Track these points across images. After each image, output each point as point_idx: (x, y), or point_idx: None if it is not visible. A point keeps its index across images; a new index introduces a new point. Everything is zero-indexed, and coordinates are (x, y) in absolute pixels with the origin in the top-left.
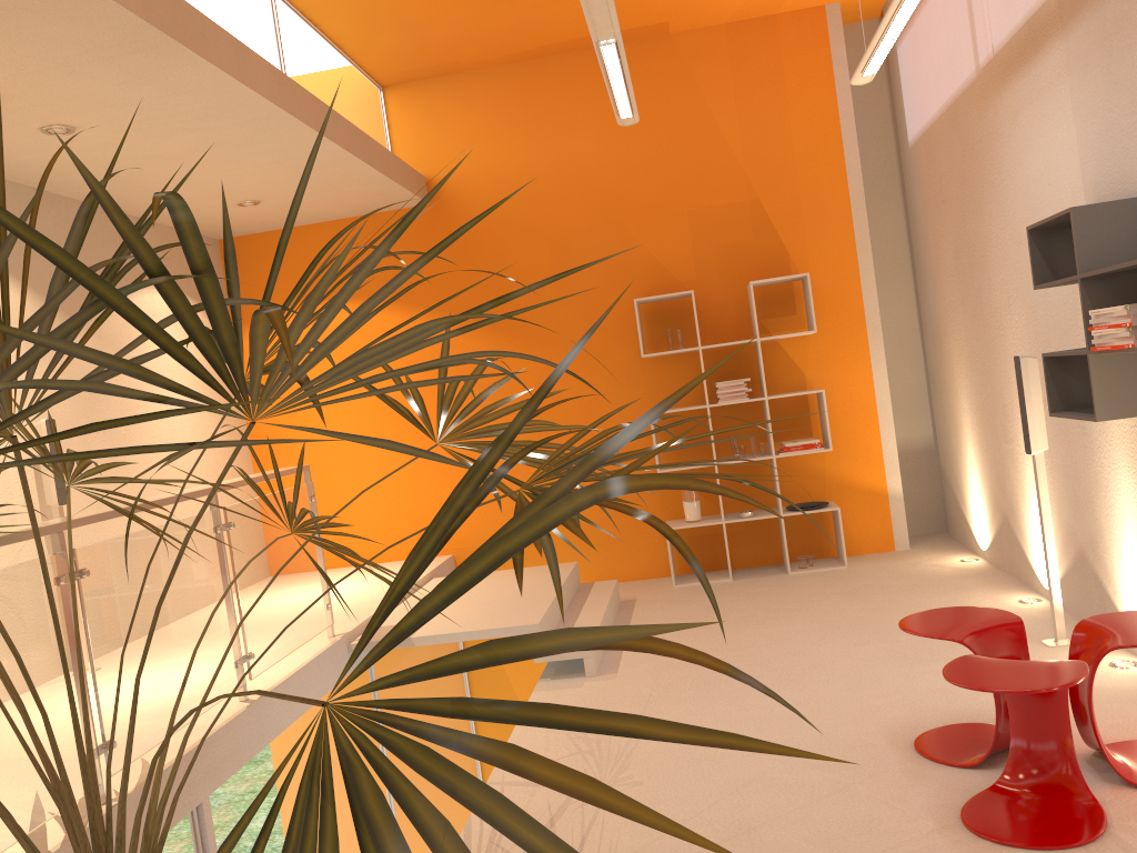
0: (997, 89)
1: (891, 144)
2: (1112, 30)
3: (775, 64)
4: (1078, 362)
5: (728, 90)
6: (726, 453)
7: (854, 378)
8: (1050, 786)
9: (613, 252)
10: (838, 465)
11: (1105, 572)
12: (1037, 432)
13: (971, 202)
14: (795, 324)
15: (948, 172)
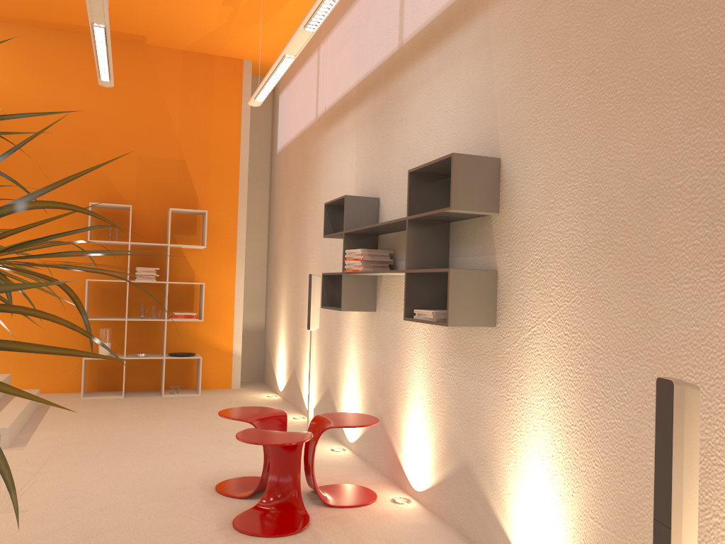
0: (324, 130)
1: (268, 150)
2: (377, 111)
3: (209, 84)
4: (339, 281)
5: (178, 90)
6: (135, 314)
7: (224, 280)
8: (285, 505)
9: (81, 169)
10: (206, 332)
11: (337, 400)
12: (315, 318)
13: (303, 189)
14: (194, 241)
15: (295, 171)
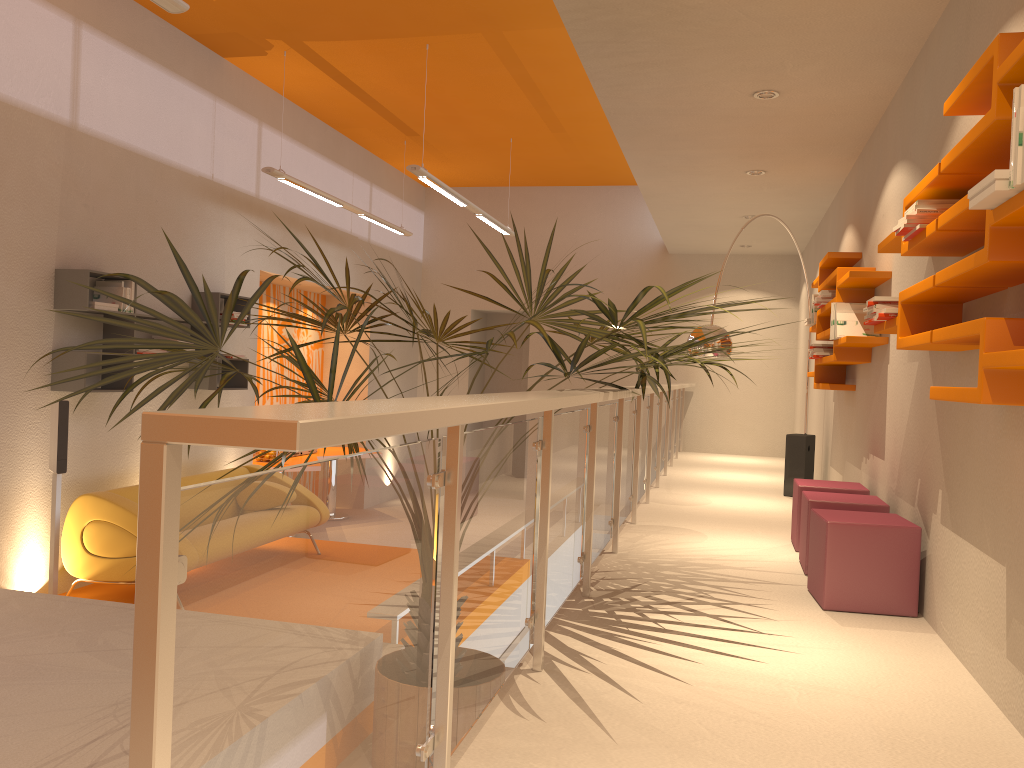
0: None
1: None
2: None
3: None
4: None
5: None
6: None
7: None
8: None
9: None
10: None
11: None
12: None
13: None
14: None
15: None
